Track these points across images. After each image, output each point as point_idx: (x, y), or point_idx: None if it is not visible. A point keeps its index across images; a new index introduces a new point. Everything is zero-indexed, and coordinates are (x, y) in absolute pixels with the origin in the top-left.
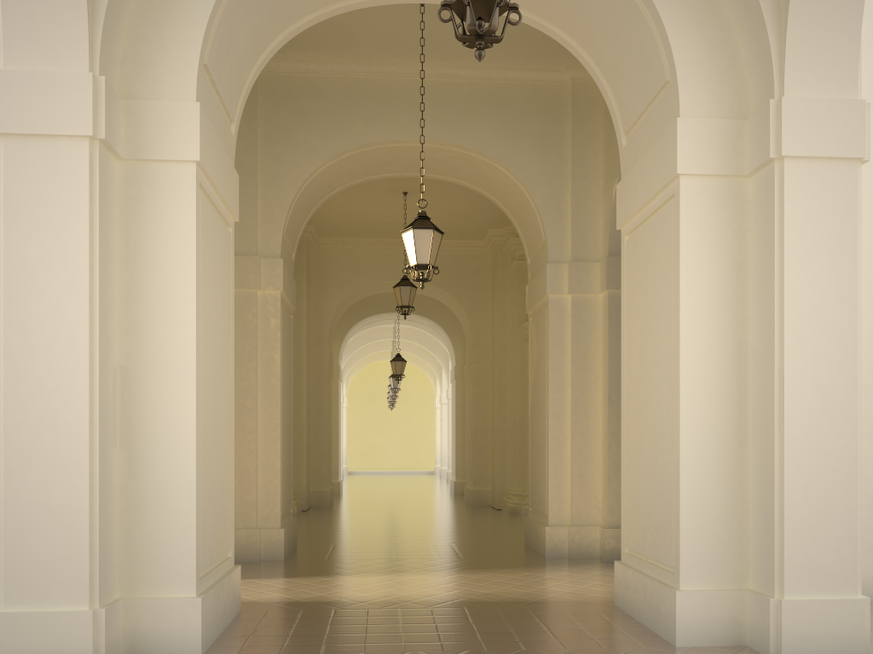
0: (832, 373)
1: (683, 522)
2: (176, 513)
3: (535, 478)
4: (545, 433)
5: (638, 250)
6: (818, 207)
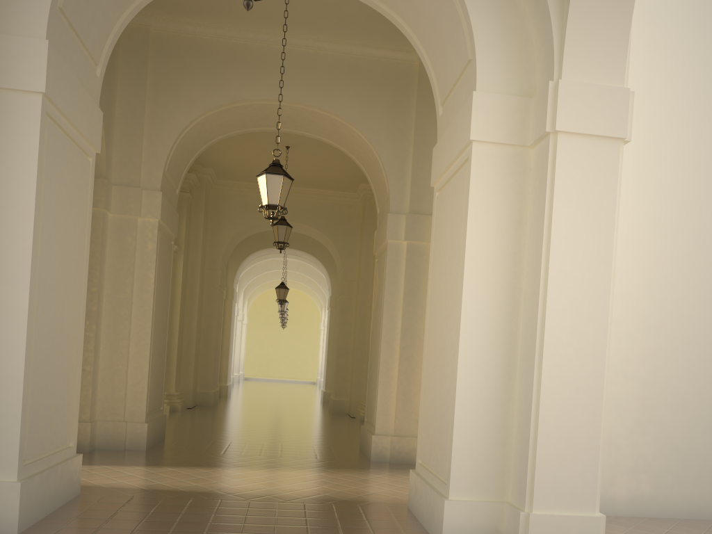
0: (586, 321)
1: (455, 441)
2: (3, 406)
3: (370, 393)
4: (378, 357)
5: (443, 205)
6: (584, 177)
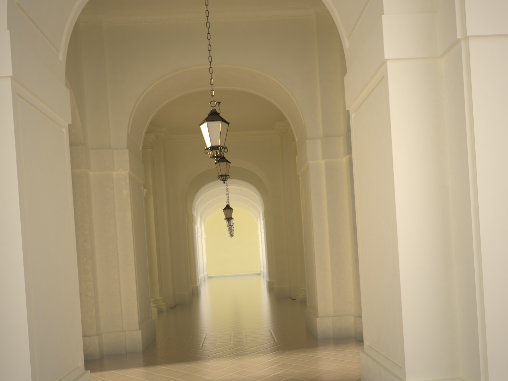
0: None
1: (405, 329)
2: (14, 348)
3: (309, 284)
4: (312, 255)
5: (362, 123)
6: (498, 75)
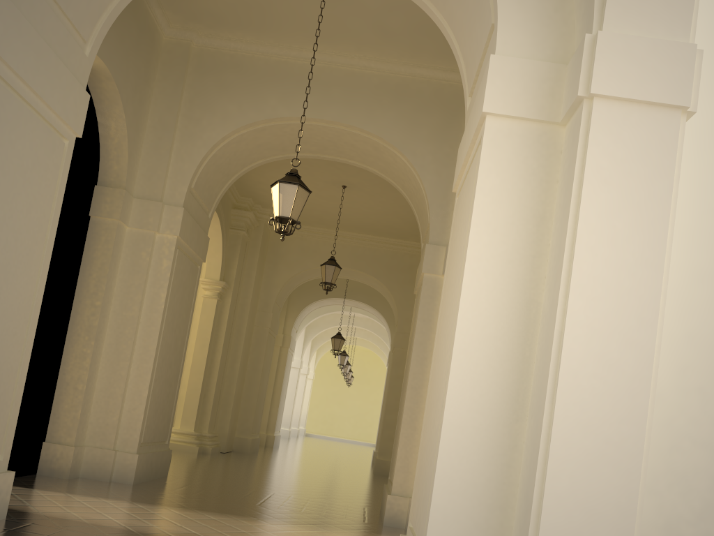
0: (623, 345)
1: (436, 496)
2: None
3: (394, 447)
4: (403, 404)
5: (459, 207)
6: (627, 155)
